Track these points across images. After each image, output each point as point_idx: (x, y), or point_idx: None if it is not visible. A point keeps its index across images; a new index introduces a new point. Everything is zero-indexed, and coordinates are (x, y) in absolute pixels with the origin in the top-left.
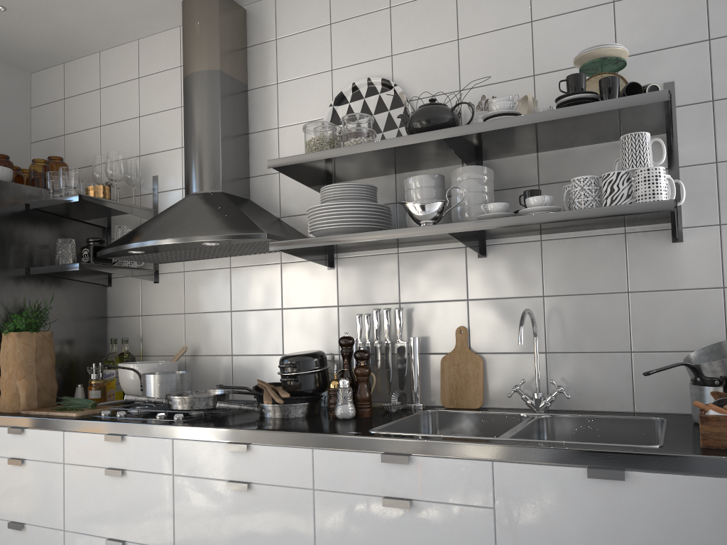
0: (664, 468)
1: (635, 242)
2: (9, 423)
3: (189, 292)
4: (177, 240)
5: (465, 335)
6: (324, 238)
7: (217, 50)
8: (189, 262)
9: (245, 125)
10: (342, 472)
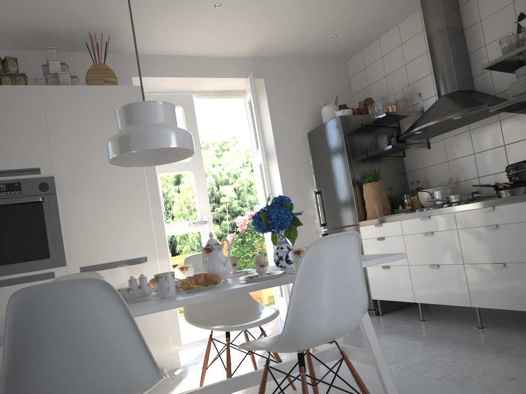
0: None
1: None
2: (374, 222)
3: (448, 149)
4: (439, 120)
5: None
6: (520, 97)
7: (443, 16)
8: (445, 133)
9: (465, 50)
10: None
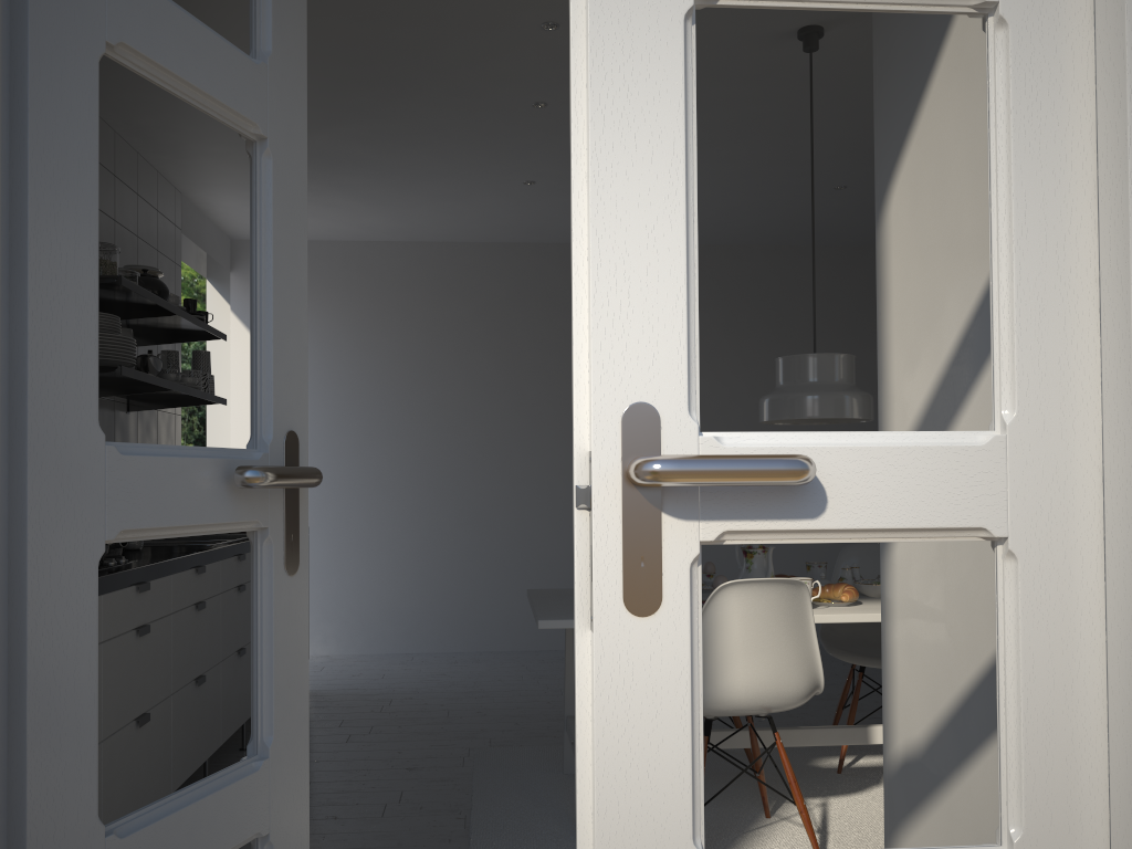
0: None
1: (117, 409)
2: None
3: None
4: None
5: None
6: (146, 375)
7: None
8: None
9: None
10: (228, 575)
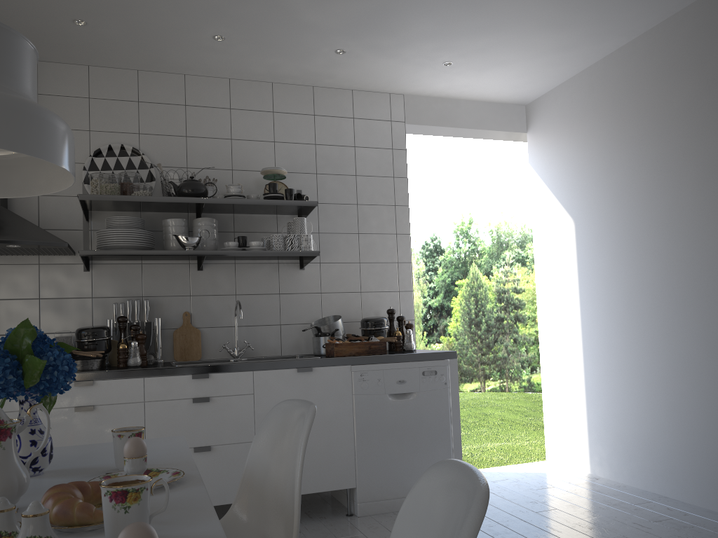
0: (327, 364)
1: (283, 268)
2: None
3: None
4: None
5: (189, 317)
6: (126, 251)
7: None
8: None
9: None
10: (165, 389)
